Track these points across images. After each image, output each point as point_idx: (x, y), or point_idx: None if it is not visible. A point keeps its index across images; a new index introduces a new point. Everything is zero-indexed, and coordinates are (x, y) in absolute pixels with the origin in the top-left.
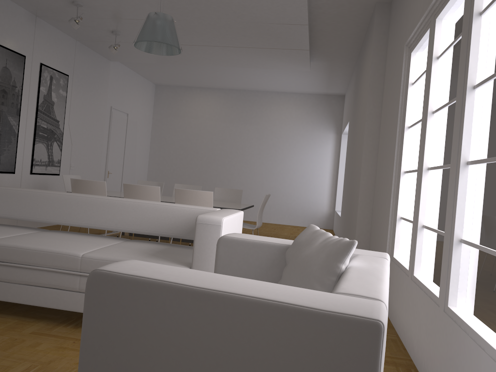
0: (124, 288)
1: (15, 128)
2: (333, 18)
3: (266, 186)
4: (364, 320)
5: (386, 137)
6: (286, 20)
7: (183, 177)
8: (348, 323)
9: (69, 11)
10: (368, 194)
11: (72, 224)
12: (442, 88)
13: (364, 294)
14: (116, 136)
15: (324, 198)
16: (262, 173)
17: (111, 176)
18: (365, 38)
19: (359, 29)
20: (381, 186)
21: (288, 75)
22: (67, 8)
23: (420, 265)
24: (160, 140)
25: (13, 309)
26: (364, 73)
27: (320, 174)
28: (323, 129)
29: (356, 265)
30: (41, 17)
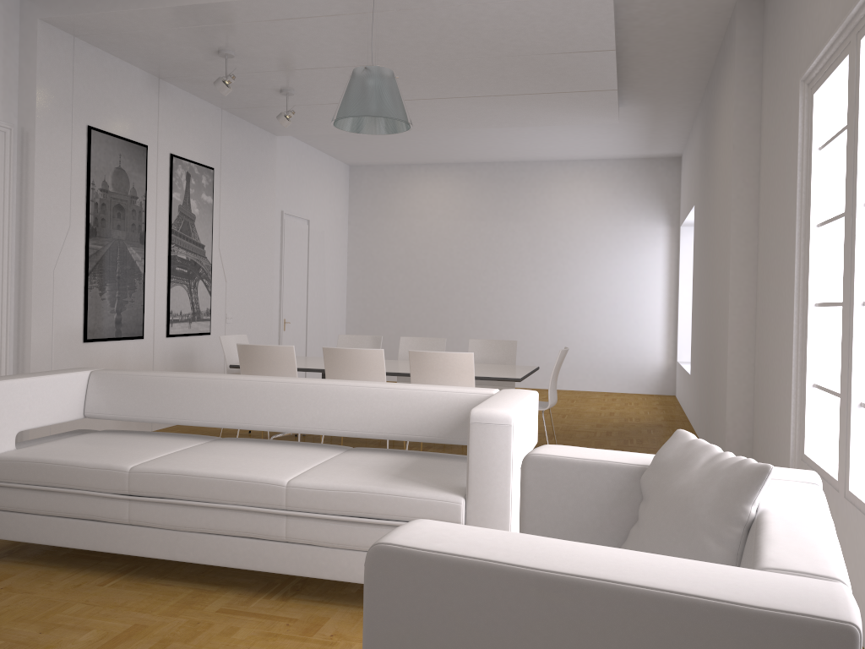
0: (427, 573)
1: (139, 265)
2: (660, 33)
3: (551, 325)
4: (826, 624)
5: (773, 240)
6: (577, 46)
7: (407, 319)
8: (799, 628)
9: (211, 66)
10: (745, 340)
11: (259, 427)
12: None
13: (810, 570)
14: (293, 259)
15: (655, 341)
16: (543, 303)
17: (289, 327)
18: (718, 62)
19: (706, 46)
20: (769, 325)
21: (579, 132)
22: (208, 62)
23: (859, 473)
24: (363, 259)
25: (181, 571)
26: (720, 124)
27: (645, 299)
28: (645, 219)
29: (774, 505)
30: (167, 78)
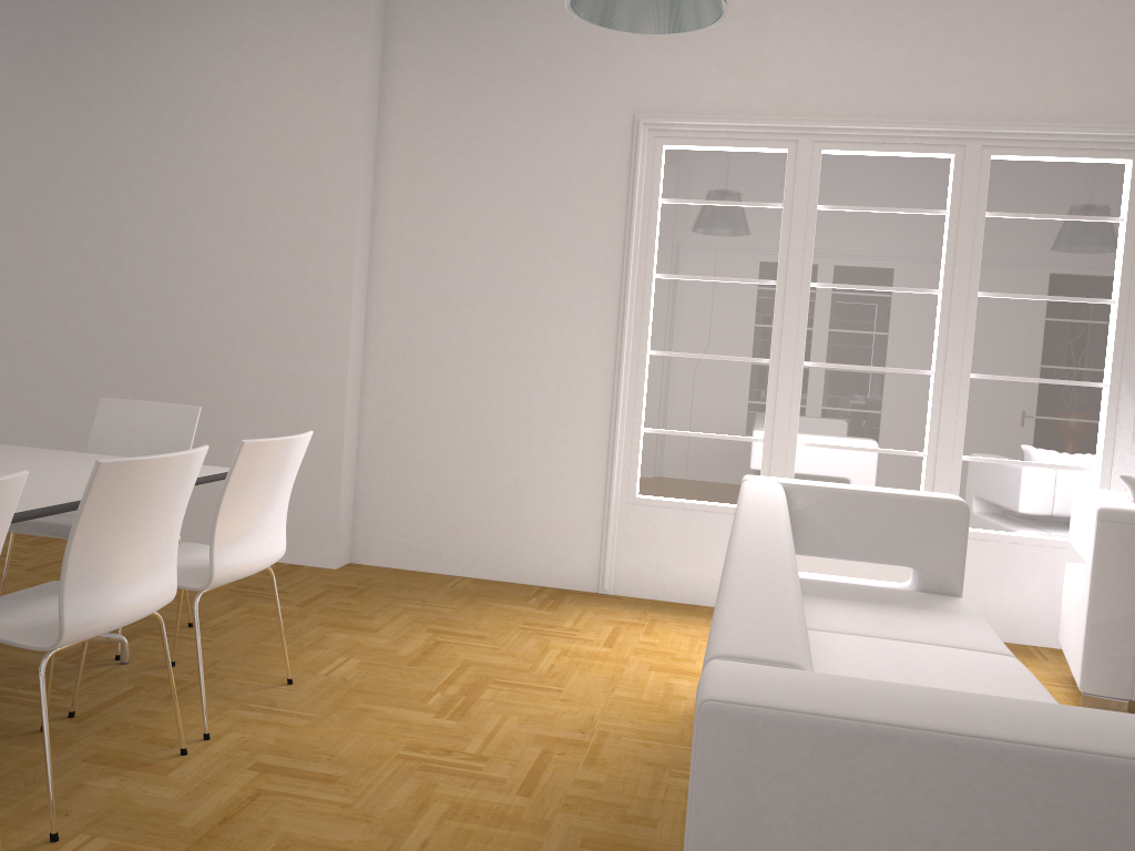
0: None
1: None
2: None
3: None
4: None
5: (477, 263)
6: None
7: None
8: None
9: None
10: (356, 376)
11: None
12: (844, 259)
13: None
14: None
15: None
16: None
17: None
18: None
19: None
20: (457, 362)
21: None
22: None
23: None
24: None
25: None
26: (223, 43)
27: None
28: None
29: None
30: None
